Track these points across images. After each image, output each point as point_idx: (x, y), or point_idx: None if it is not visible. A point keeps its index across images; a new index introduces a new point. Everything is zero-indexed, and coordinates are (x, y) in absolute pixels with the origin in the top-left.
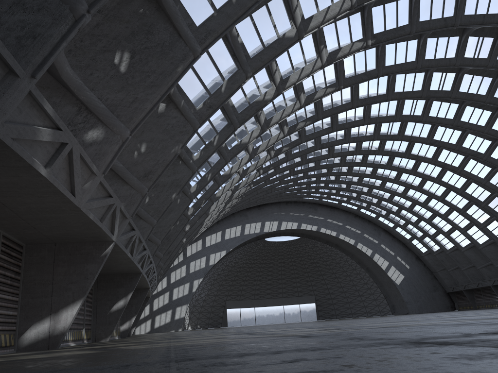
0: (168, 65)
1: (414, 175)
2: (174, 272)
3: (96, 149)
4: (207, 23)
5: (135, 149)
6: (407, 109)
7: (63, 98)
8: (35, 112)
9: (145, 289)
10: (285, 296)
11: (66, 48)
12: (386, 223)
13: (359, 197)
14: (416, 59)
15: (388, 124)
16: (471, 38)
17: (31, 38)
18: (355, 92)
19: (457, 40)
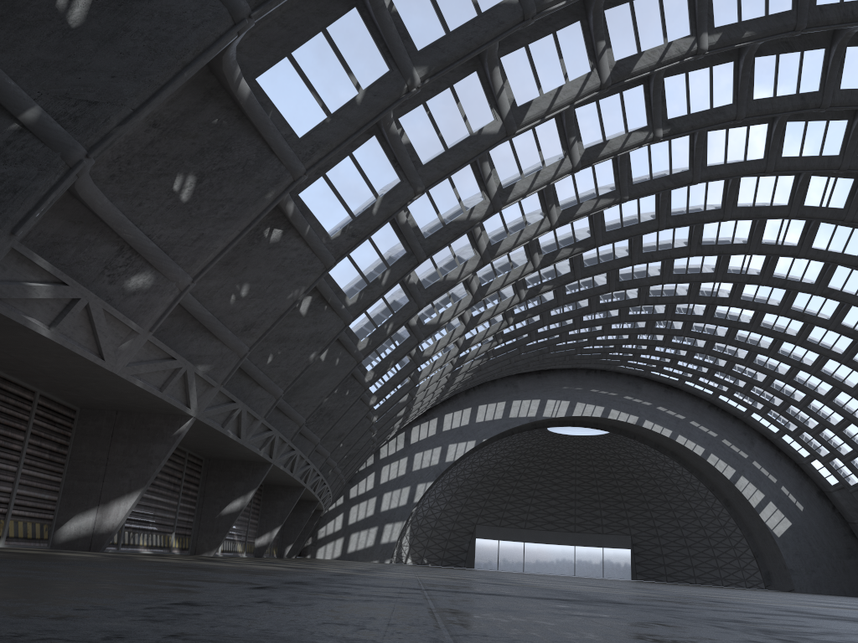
0: (252, 190)
1: (801, 345)
2: (387, 466)
3: (141, 299)
4: (316, 133)
5: (232, 291)
6: (771, 233)
7: (100, 235)
8: (27, 268)
9: (299, 487)
10: (579, 530)
11: (108, 173)
12: (766, 425)
13: (712, 374)
14: (764, 155)
15: (743, 256)
16: None
17: (11, 192)
18: (664, 204)
19: (845, 125)
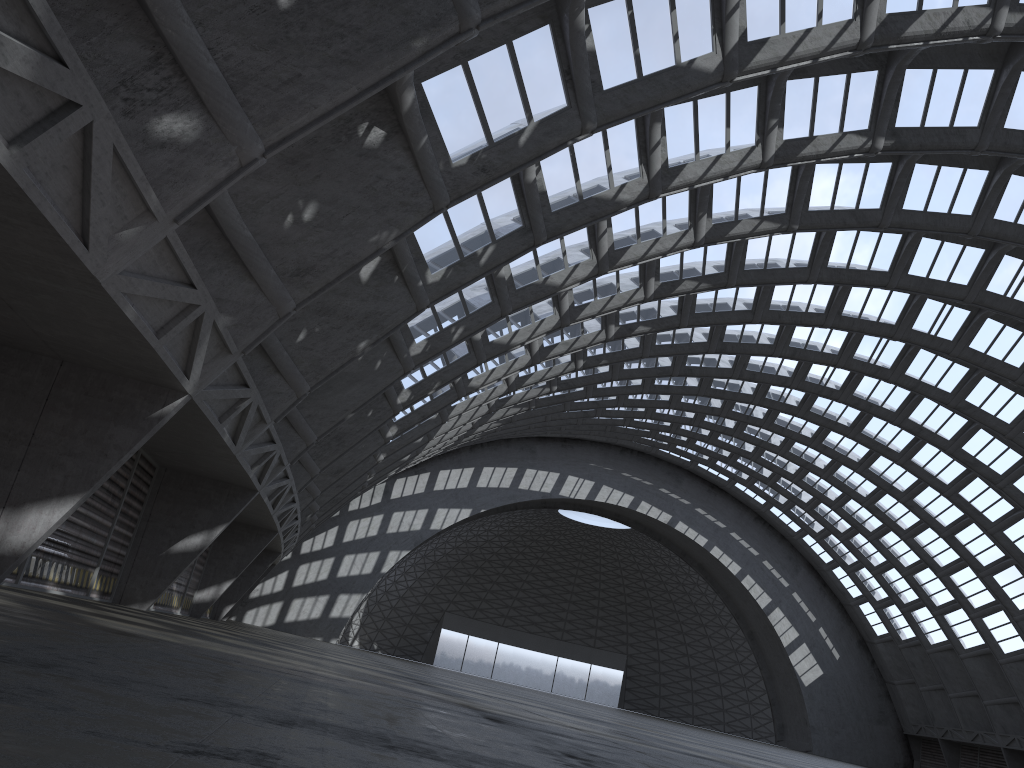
0: (394, 26)
1: (902, 465)
2: (356, 521)
3: (172, 160)
4: None
5: (290, 209)
6: (926, 319)
7: (125, 20)
8: None
9: (269, 531)
10: (566, 639)
11: None
12: (817, 552)
13: (774, 480)
14: (973, 212)
15: (877, 342)
16: None
17: None
18: (823, 250)
19: None
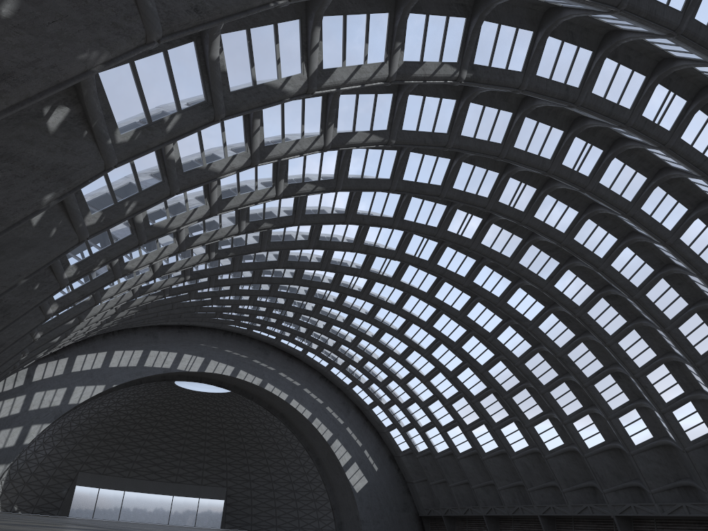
0: None
1: (427, 330)
2: None
3: None
4: None
5: None
6: (456, 223)
7: None
8: None
9: None
10: (180, 481)
11: None
12: (362, 397)
13: (336, 348)
14: (502, 141)
15: (420, 242)
16: (577, 140)
17: None
18: (401, 166)
19: (560, 135)
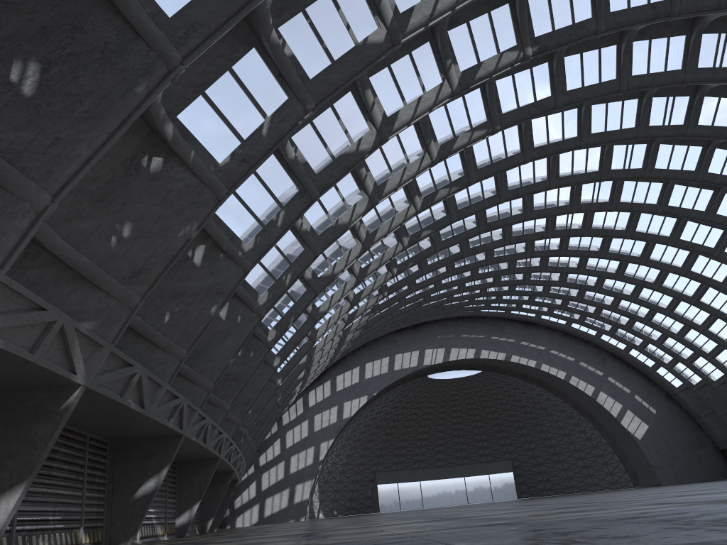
0: (117, 82)
1: (645, 264)
2: (291, 431)
3: None
4: (189, 11)
5: (112, 233)
6: (619, 159)
7: None
8: None
9: (213, 459)
10: (466, 462)
11: None
12: (614, 344)
13: (565, 305)
14: (616, 76)
15: (593, 186)
16: (706, 36)
17: None
18: (527, 137)
19: (684, 41)
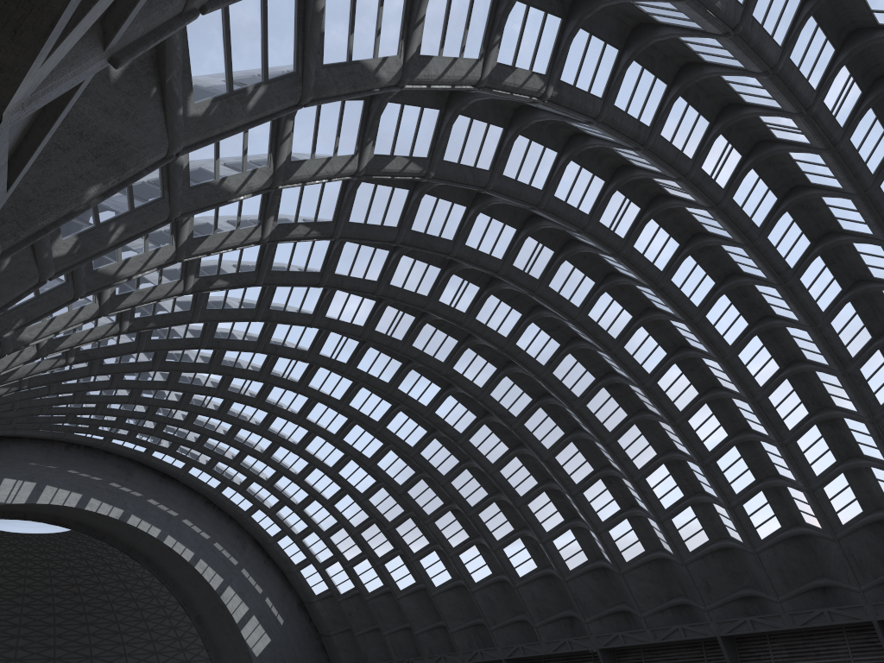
0: None
1: (379, 433)
2: None
3: None
4: None
5: None
6: (450, 292)
7: None
8: None
9: None
10: None
11: None
12: (265, 527)
13: (239, 462)
14: (544, 187)
15: (395, 316)
16: (617, 193)
17: None
18: (412, 212)
19: (601, 186)
